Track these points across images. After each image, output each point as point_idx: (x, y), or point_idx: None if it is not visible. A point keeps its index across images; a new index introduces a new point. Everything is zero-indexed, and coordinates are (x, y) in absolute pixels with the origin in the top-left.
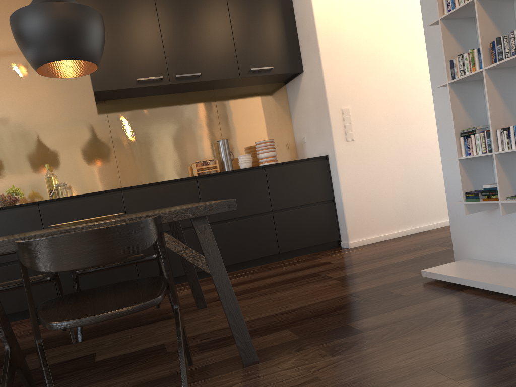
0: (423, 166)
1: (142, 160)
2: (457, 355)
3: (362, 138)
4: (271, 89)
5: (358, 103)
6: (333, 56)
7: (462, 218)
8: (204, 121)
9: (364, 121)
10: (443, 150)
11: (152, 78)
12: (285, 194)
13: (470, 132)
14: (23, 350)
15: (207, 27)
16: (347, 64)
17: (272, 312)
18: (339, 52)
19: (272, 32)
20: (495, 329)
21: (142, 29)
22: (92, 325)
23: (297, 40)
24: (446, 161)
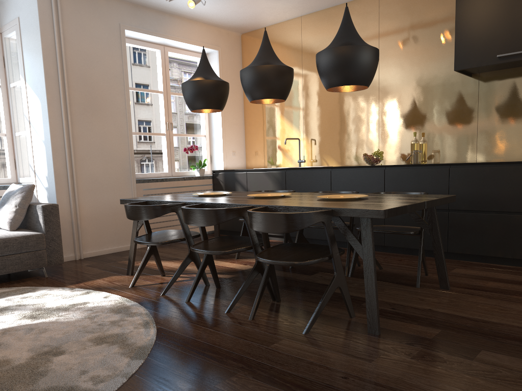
0: None
1: (503, 133)
2: None
3: None
4: None
5: None
6: None
7: None
8: None
9: None
10: None
11: (513, 54)
12: None
13: None
14: (324, 268)
15: None
16: None
17: (469, 315)
18: None
19: None
20: None
21: (516, 1)
22: None
23: None
24: None
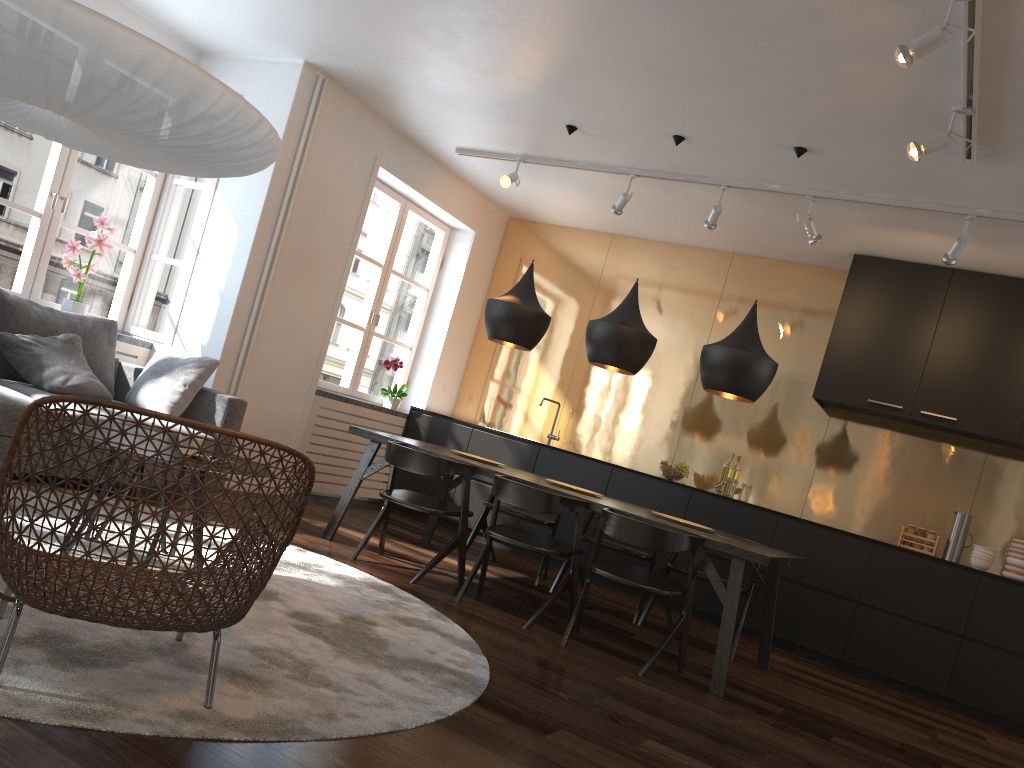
0: None
1: (842, 492)
2: None
3: None
4: None
5: None
6: None
7: None
8: (954, 478)
9: None
10: None
11: (887, 405)
12: (996, 625)
13: None
14: (597, 606)
15: (999, 365)
16: None
17: (804, 702)
18: None
19: None
20: None
21: (905, 345)
22: (663, 624)
23: None
24: None
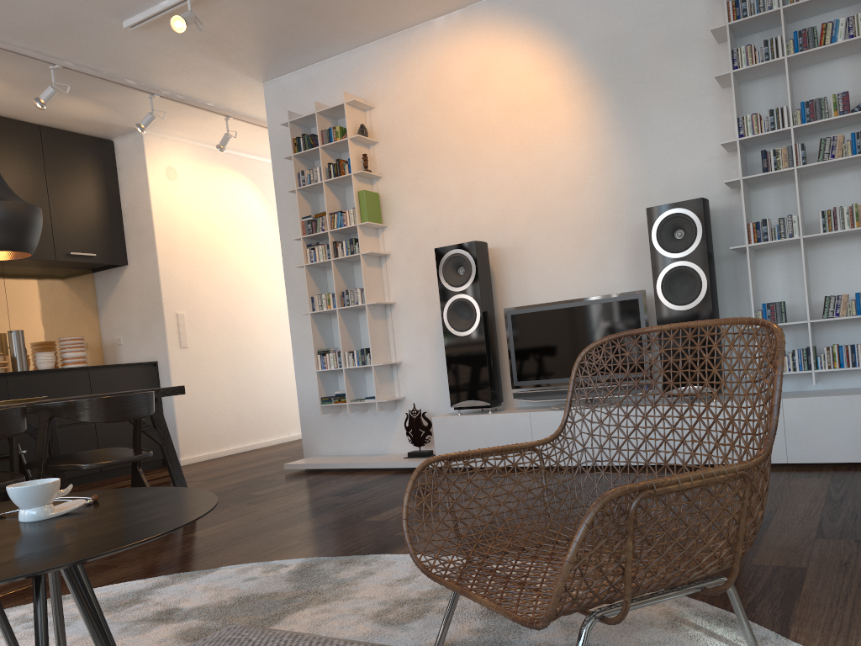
0: (253, 381)
1: None
2: (338, 490)
3: (196, 347)
4: (76, 276)
5: (193, 309)
6: (170, 256)
7: (312, 421)
8: None
9: (198, 329)
10: (297, 364)
11: None
12: None
13: (325, 351)
14: None
15: (20, 196)
16: (183, 267)
17: None
18: (176, 253)
19: (95, 215)
20: (354, 481)
21: None
22: None
23: (122, 229)
24: (299, 373)
